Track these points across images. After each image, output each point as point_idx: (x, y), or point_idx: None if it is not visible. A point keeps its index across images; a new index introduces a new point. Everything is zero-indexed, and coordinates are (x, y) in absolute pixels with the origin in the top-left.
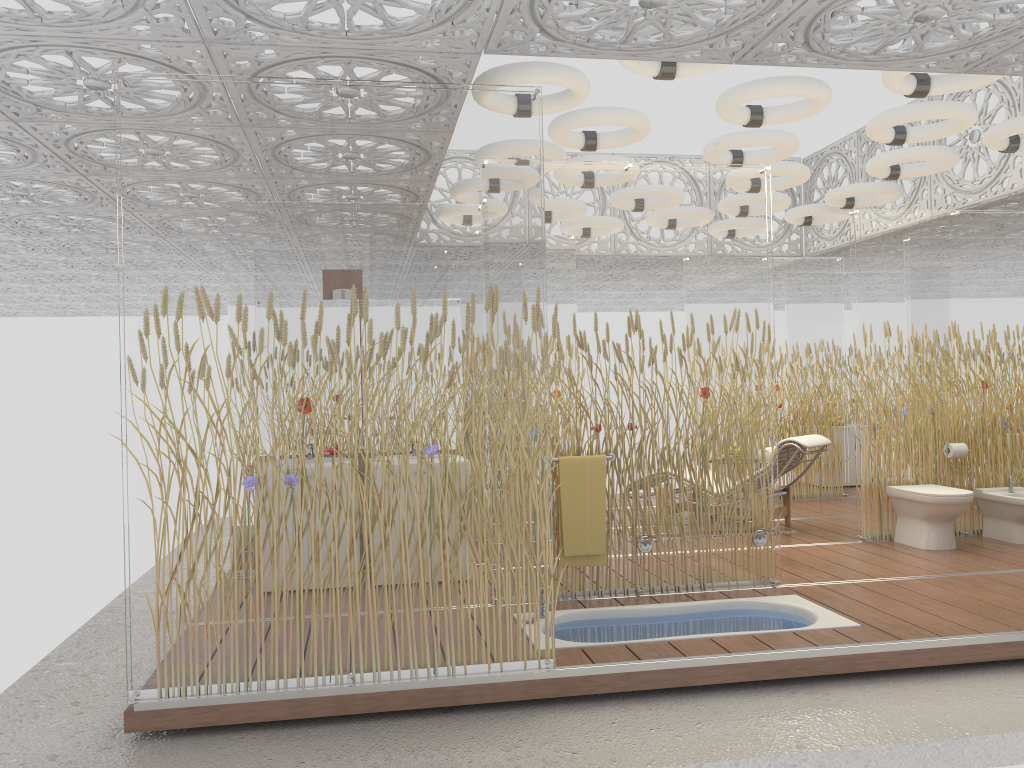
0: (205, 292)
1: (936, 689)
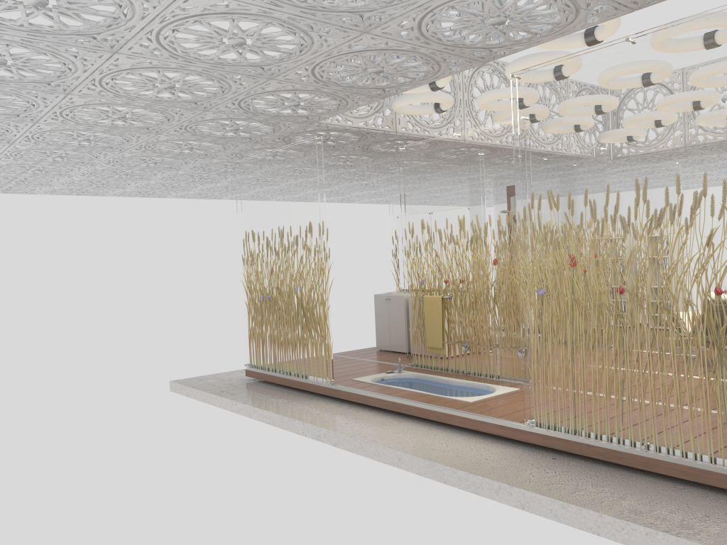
0: (251, 232)
1: (437, 434)
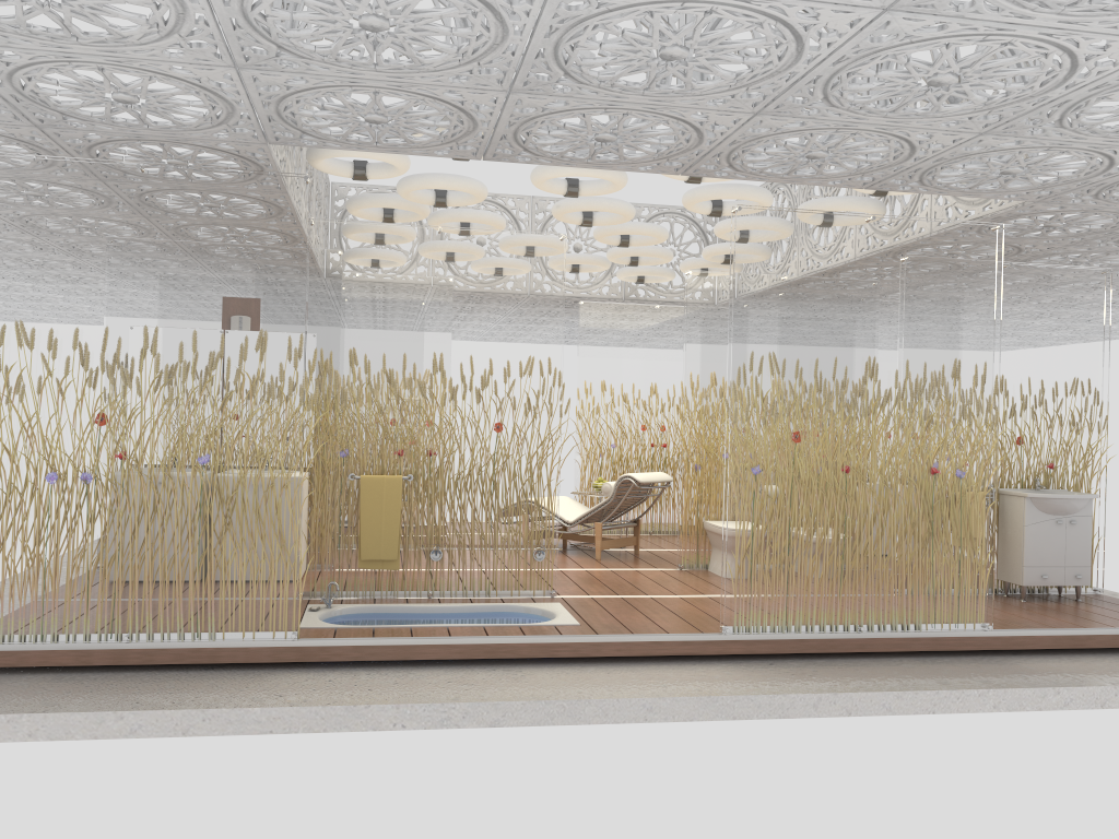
0: (22, 326)
1: (609, 672)
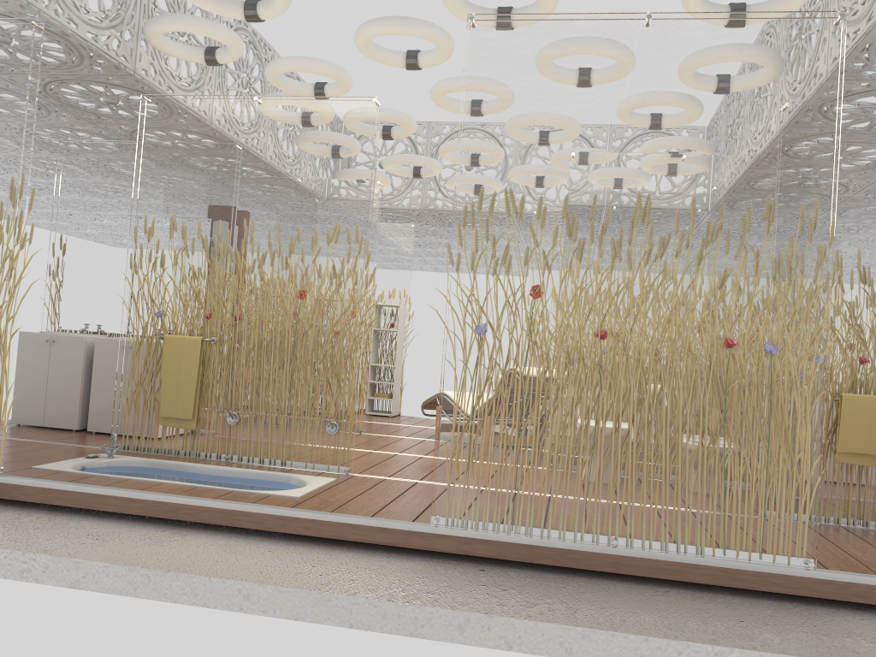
0: None
1: (273, 550)
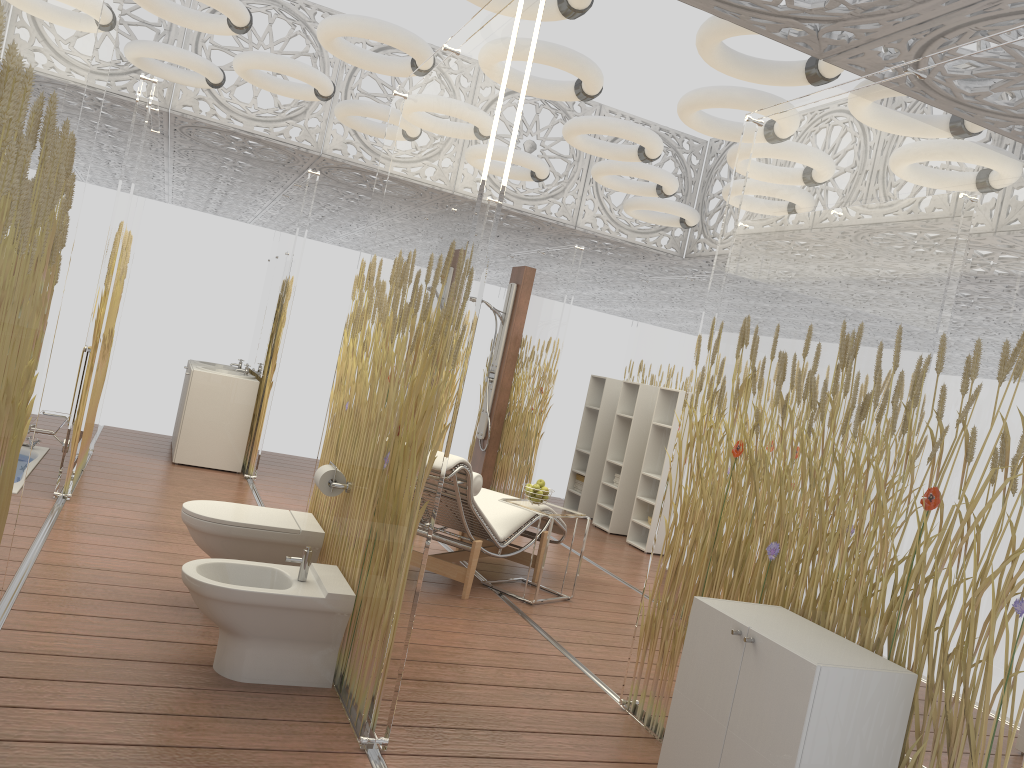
0: None
1: None
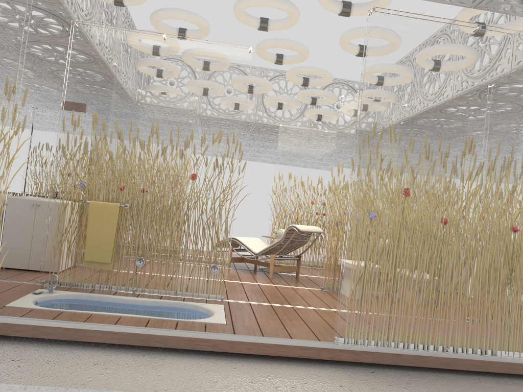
0: None
1: (236, 367)
